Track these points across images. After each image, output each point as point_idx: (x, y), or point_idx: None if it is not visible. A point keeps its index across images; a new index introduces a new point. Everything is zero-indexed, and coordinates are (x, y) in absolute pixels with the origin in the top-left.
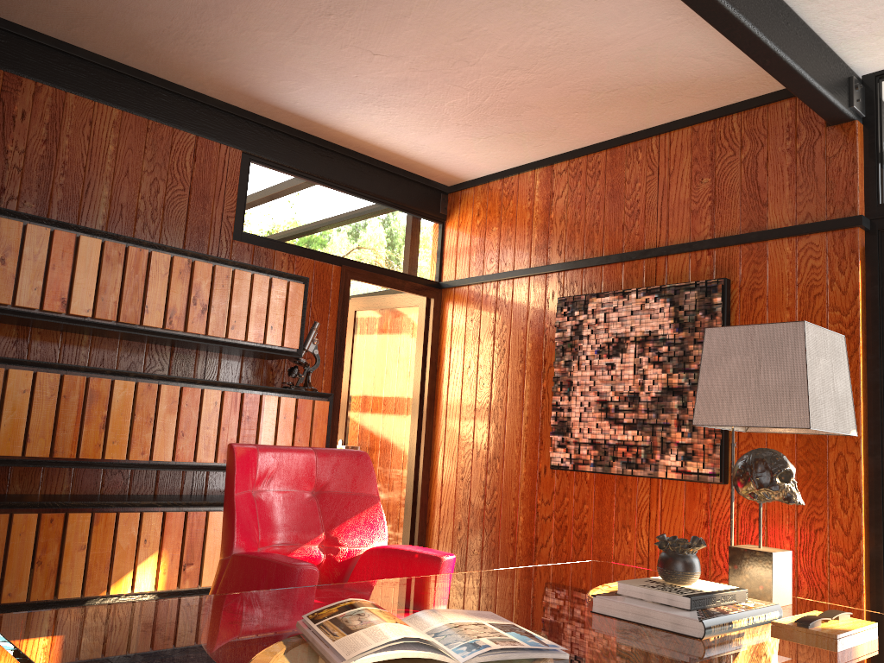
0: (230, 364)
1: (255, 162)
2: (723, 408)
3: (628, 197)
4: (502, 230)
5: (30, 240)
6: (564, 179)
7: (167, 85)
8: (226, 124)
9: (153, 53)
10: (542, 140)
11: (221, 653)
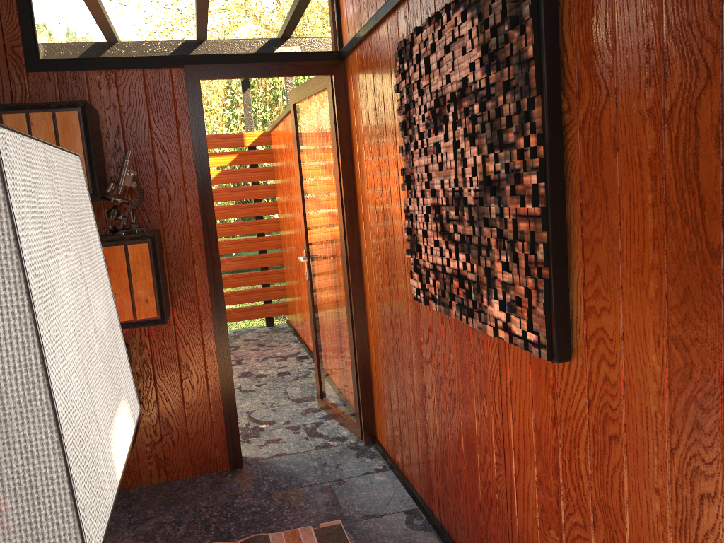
0: None
1: None
2: None
3: None
4: None
5: None
6: None
7: None
8: None
9: None
10: None
11: None
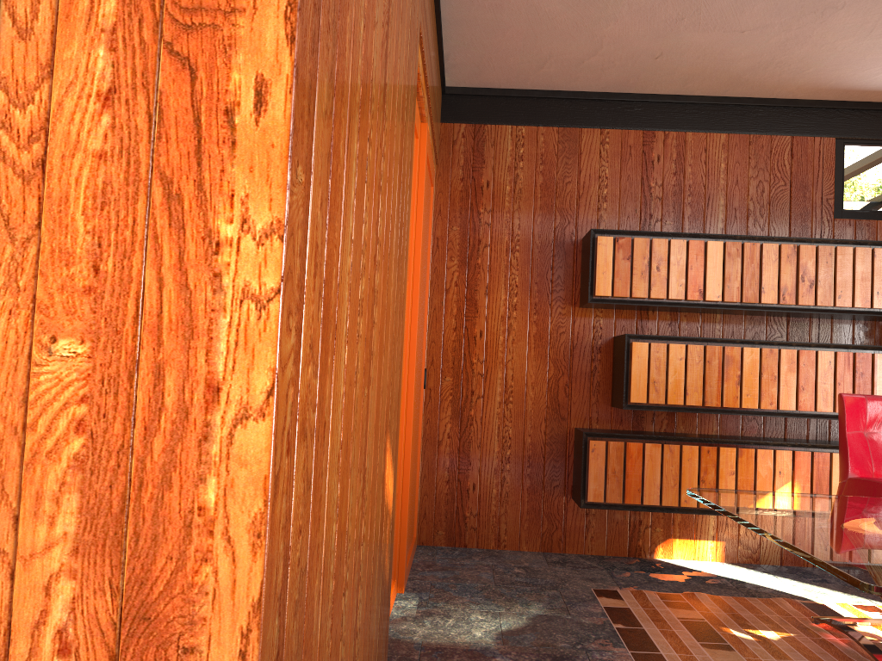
0: (842, 328)
1: (848, 144)
2: None
3: None
4: None
5: (673, 251)
6: None
7: (762, 102)
8: (817, 118)
9: (747, 83)
10: None
11: (827, 516)
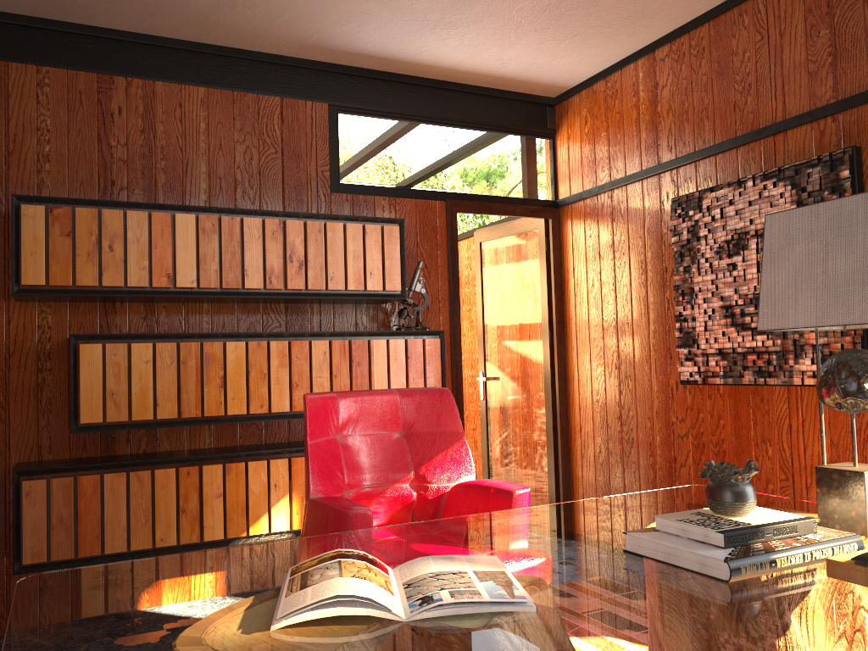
0: (344, 313)
1: (342, 112)
2: (789, 308)
3: (736, 71)
4: (610, 134)
5: (131, 225)
6: (667, 65)
7: (245, 54)
8: (308, 80)
9: (220, 27)
10: (633, 27)
11: (179, 611)
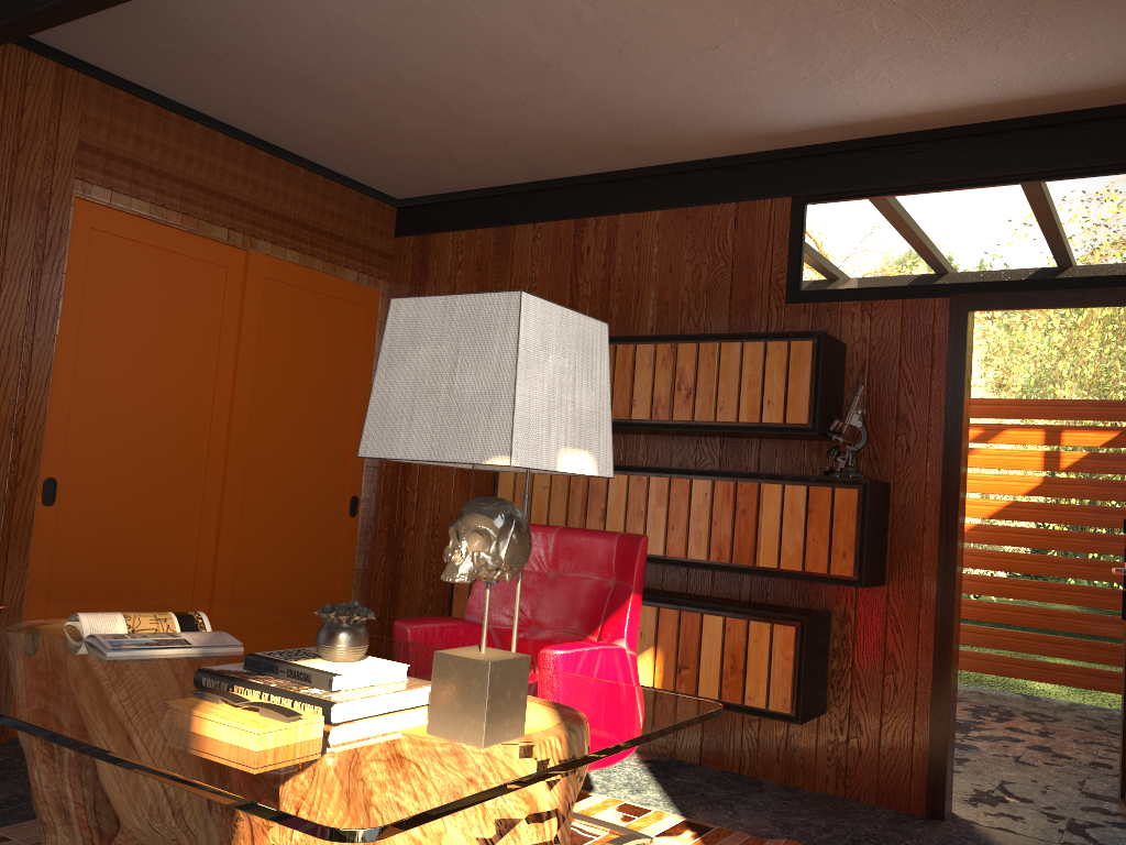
0: (789, 451)
1: (811, 203)
2: None
3: None
4: None
5: None
6: None
7: (700, 165)
8: (769, 175)
9: (648, 148)
10: None
11: None
